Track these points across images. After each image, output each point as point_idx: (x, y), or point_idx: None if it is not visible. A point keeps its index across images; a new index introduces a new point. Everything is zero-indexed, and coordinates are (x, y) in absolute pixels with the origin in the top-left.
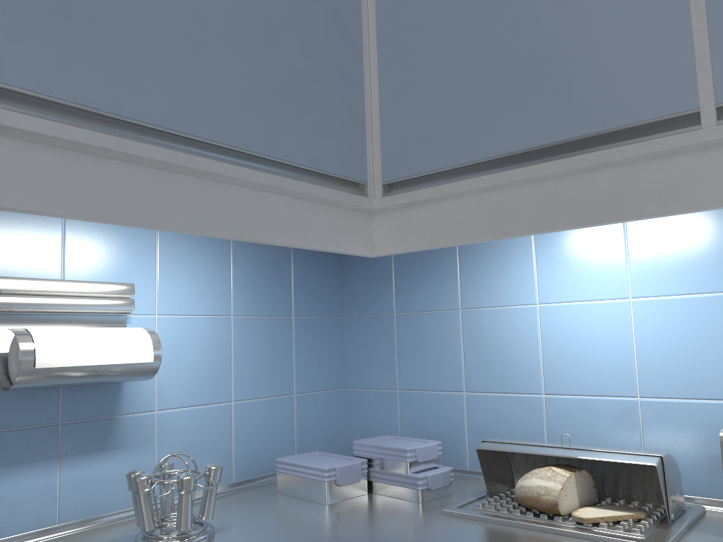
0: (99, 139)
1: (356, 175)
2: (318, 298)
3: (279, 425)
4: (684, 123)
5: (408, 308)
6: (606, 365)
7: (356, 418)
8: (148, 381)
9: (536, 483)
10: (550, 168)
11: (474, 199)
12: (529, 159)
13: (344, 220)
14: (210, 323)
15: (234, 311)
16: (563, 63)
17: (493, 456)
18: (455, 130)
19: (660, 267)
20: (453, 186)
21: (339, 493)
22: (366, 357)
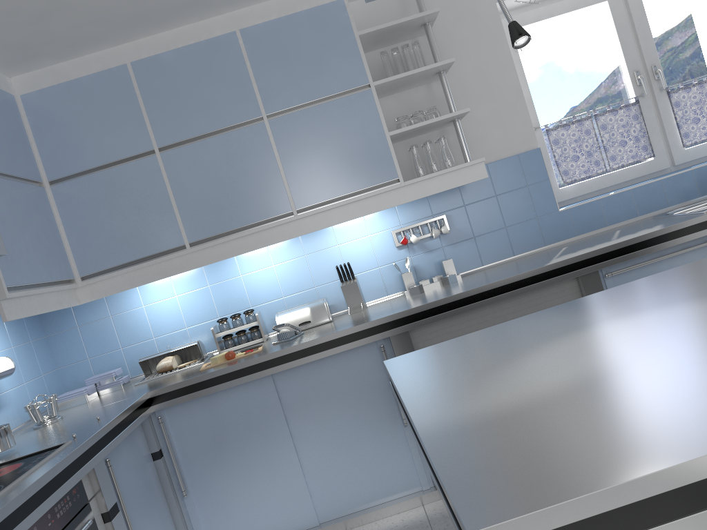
0: (24, 293)
1: (71, 276)
2: (36, 330)
3: (42, 389)
4: (182, 247)
5: (84, 322)
6: (174, 320)
7: (69, 379)
8: None
9: (163, 363)
10: (146, 264)
11: (120, 276)
12: (138, 261)
13: (69, 294)
14: (7, 352)
15: (12, 344)
16: (143, 231)
17: (144, 364)
18: (108, 254)
19: (183, 283)
20: (112, 274)
21: (90, 397)
22: (67, 350)
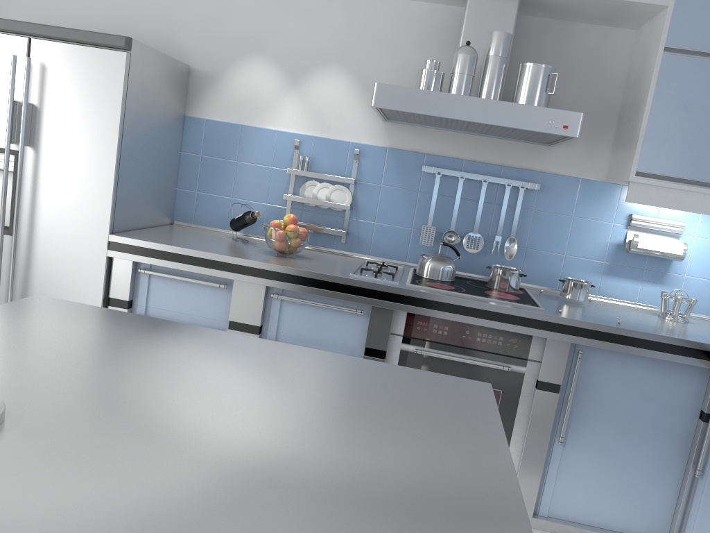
0: (663, 184)
1: None
2: None
3: None
4: None
5: None
6: None
7: None
8: (684, 262)
9: None
10: None
11: None
12: None
13: None
14: None
15: None
16: None
17: None
18: None
19: None
20: None
21: None
22: None
